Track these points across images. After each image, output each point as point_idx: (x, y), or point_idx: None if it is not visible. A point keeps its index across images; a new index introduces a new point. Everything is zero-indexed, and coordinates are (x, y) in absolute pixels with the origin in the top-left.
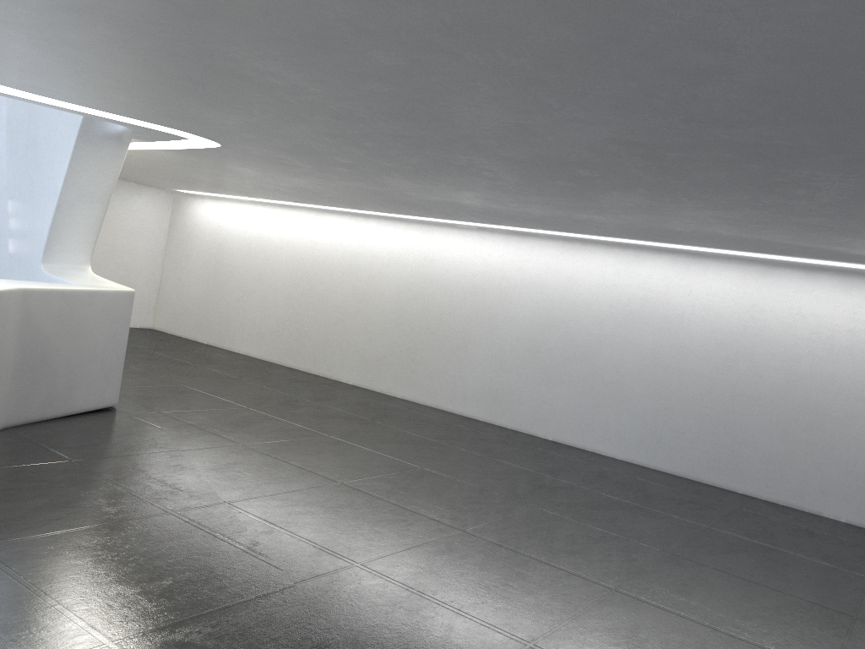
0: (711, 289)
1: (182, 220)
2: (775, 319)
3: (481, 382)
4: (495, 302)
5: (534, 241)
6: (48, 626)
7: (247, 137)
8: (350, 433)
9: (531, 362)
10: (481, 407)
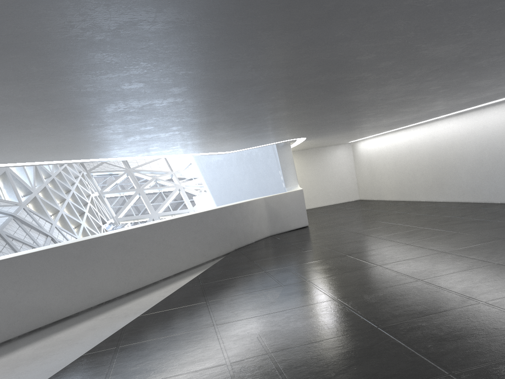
0: None
1: (356, 153)
2: None
3: (467, 185)
4: (461, 147)
5: (466, 114)
6: (245, 260)
7: (301, 135)
8: (385, 219)
9: (481, 169)
10: (470, 196)
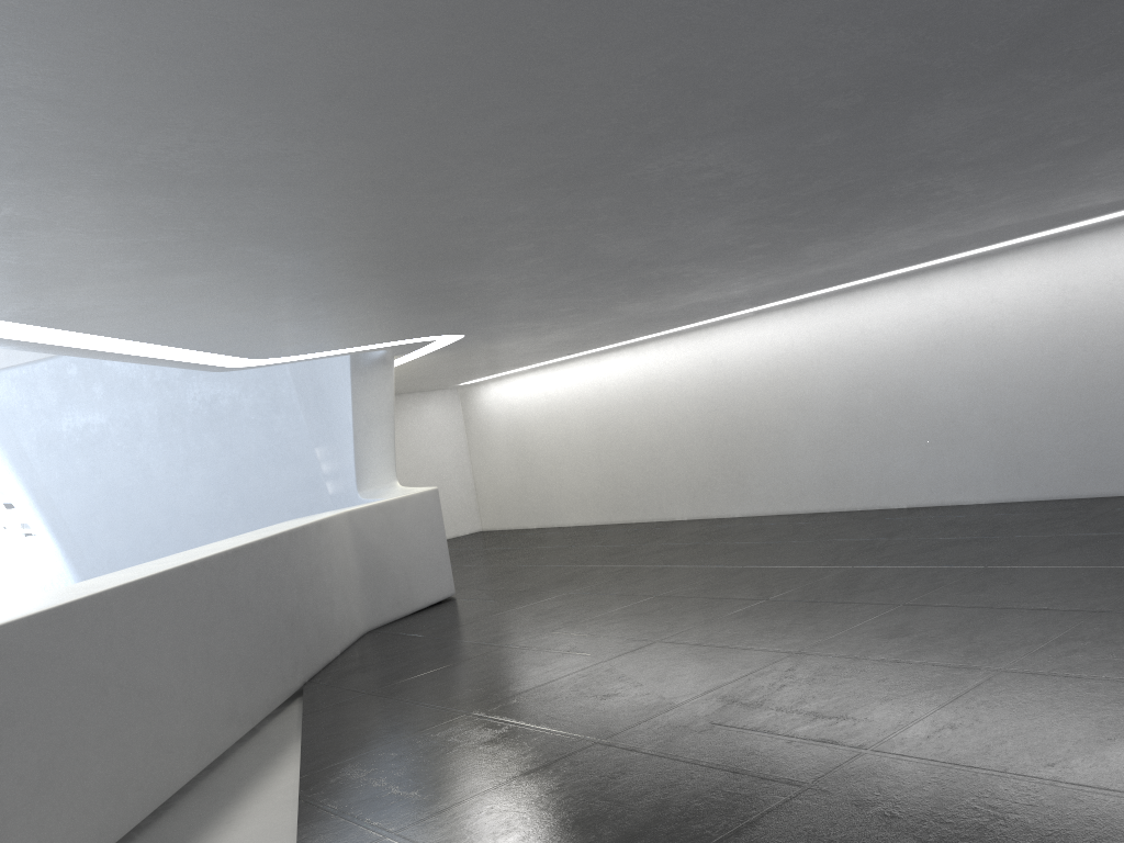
0: (1013, 287)
1: (475, 412)
2: (1092, 293)
3: (814, 471)
4: (798, 382)
5: (814, 305)
6: (426, 714)
7: (478, 322)
8: (674, 559)
9: (856, 431)
10: (822, 498)
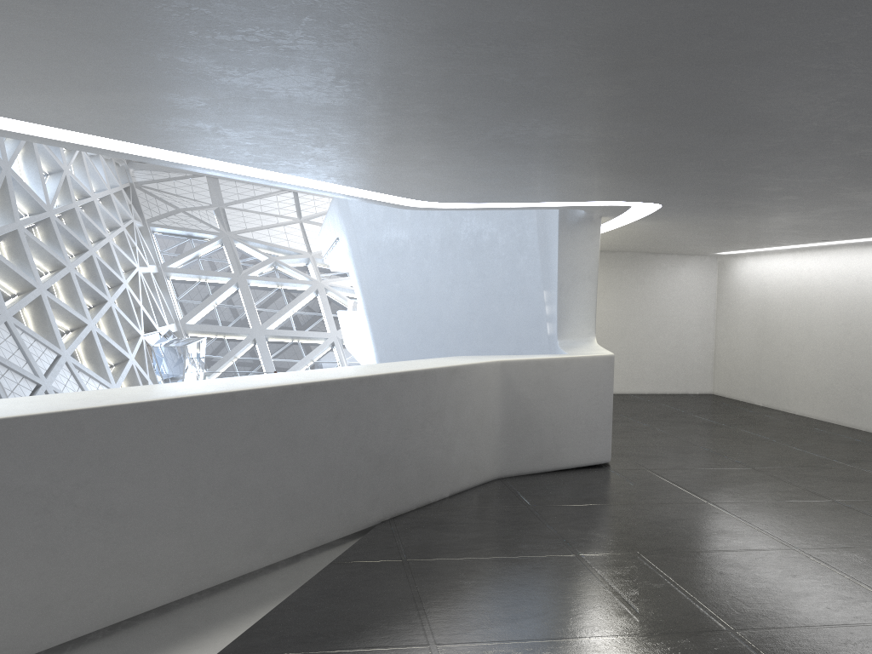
0: None
1: (728, 282)
2: None
3: None
4: None
5: None
6: (402, 623)
7: (662, 191)
8: (863, 499)
9: None
10: None
